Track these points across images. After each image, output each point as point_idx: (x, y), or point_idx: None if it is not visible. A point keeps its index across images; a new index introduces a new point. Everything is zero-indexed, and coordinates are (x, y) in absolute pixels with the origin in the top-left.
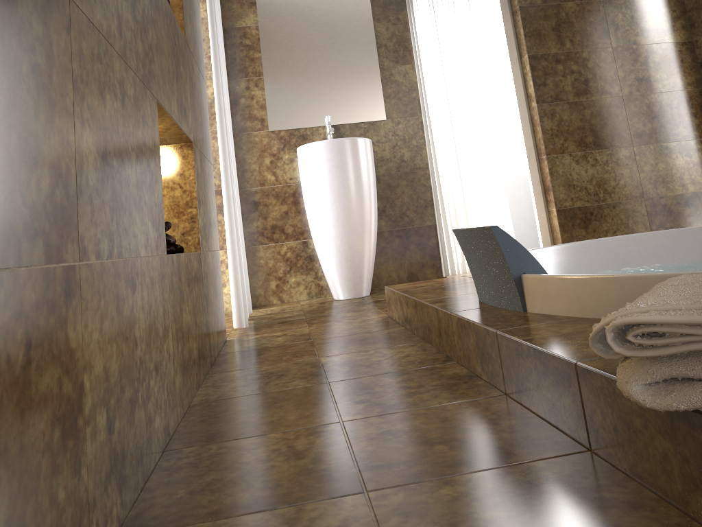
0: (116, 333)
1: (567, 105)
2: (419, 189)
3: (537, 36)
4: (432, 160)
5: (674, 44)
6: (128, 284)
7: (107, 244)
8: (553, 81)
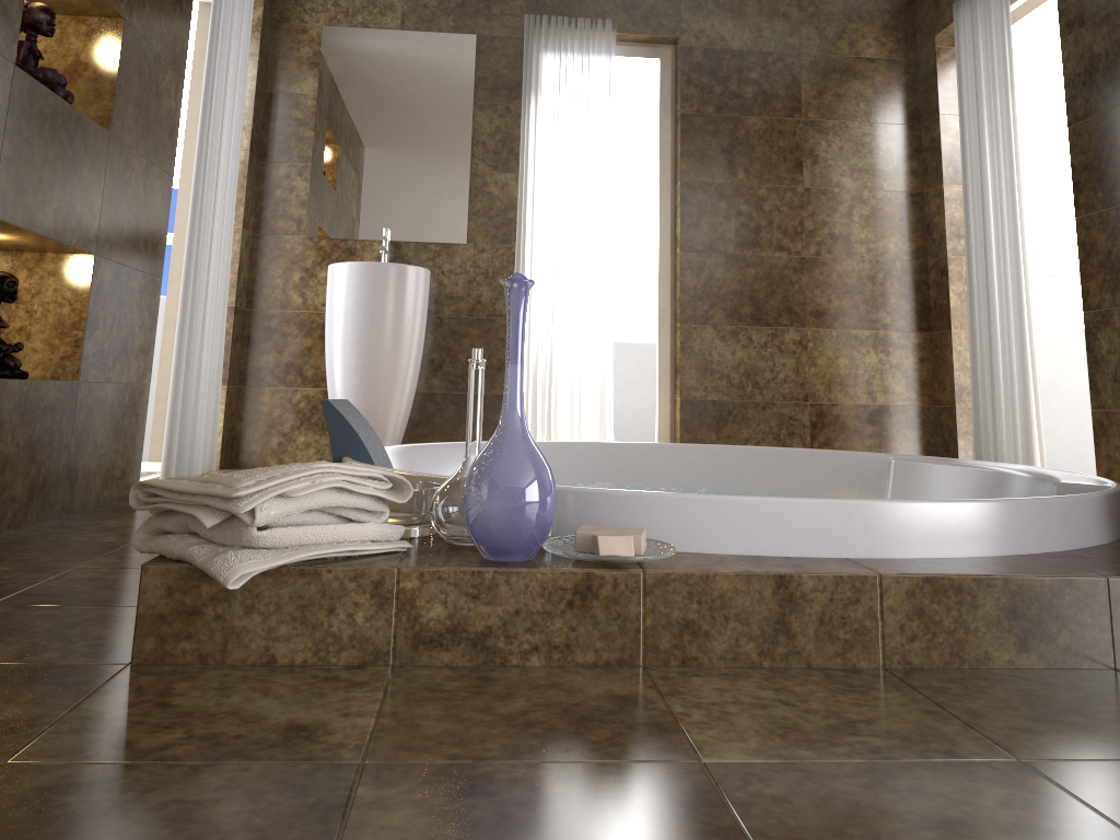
0: None
1: (723, 258)
2: (494, 344)
3: (699, 158)
4: None
5: (895, 195)
6: None
7: None
8: (710, 222)
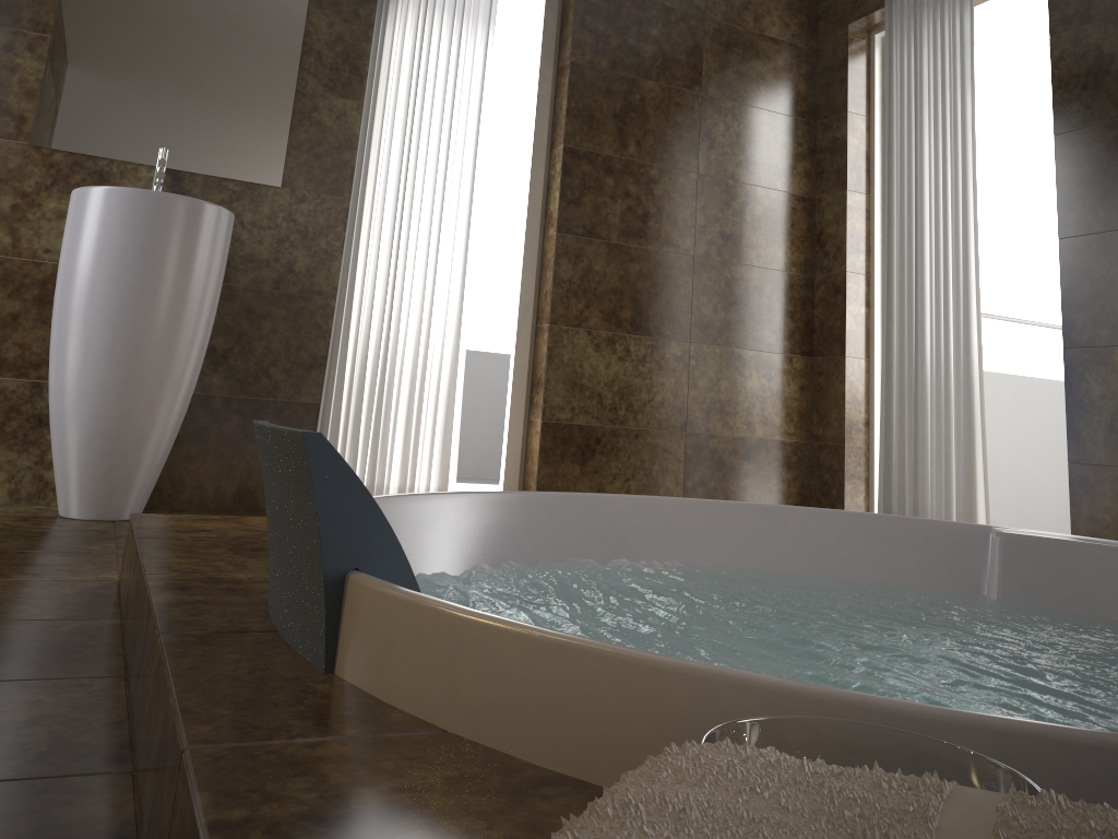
0: None
1: (605, 247)
2: (307, 332)
3: (587, 120)
4: (346, 284)
5: (788, 197)
6: None
7: None
8: (594, 201)
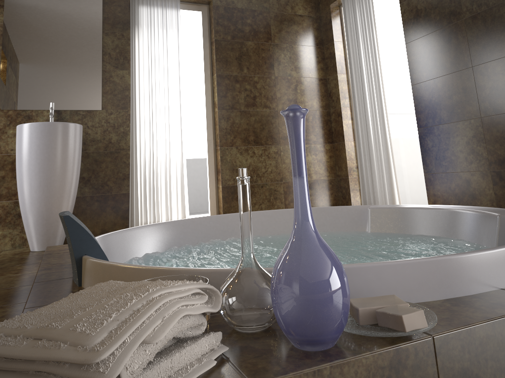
0: None
1: (239, 112)
2: (120, 165)
3: (225, 62)
4: (133, 144)
5: (315, 79)
6: None
7: None
8: (232, 94)
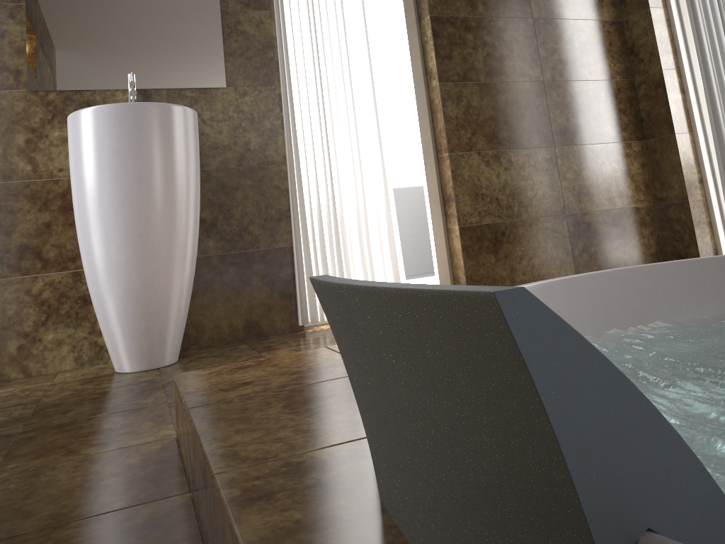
0: None
1: (477, 87)
2: (270, 193)
3: None
4: (292, 151)
5: (603, 23)
6: None
7: None
8: (461, 54)
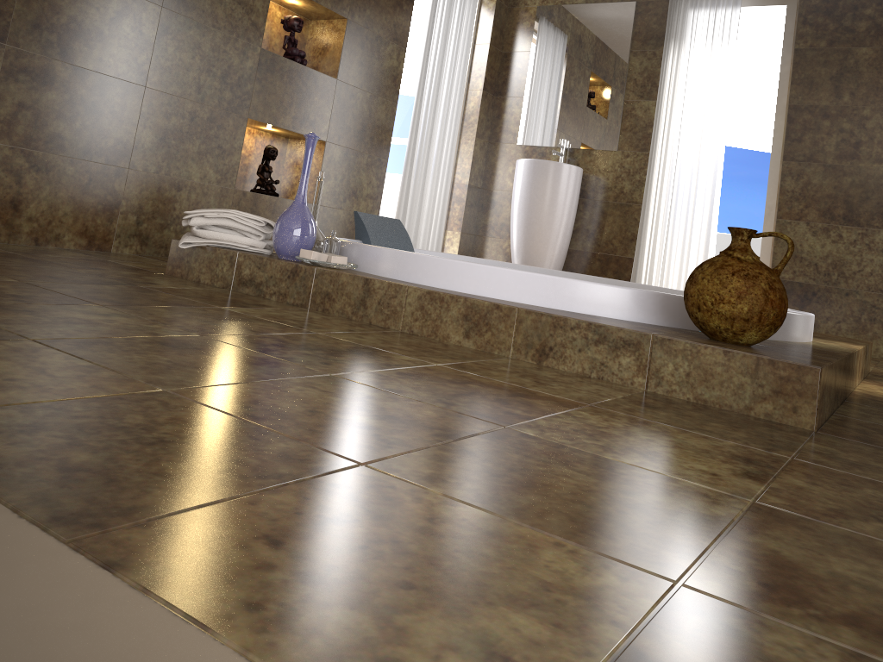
0: (154, 198)
1: (822, 167)
2: (629, 222)
3: (808, 85)
4: (645, 197)
5: None
6: (173, 186)
7: (155, 168)
8: (812, 138)
